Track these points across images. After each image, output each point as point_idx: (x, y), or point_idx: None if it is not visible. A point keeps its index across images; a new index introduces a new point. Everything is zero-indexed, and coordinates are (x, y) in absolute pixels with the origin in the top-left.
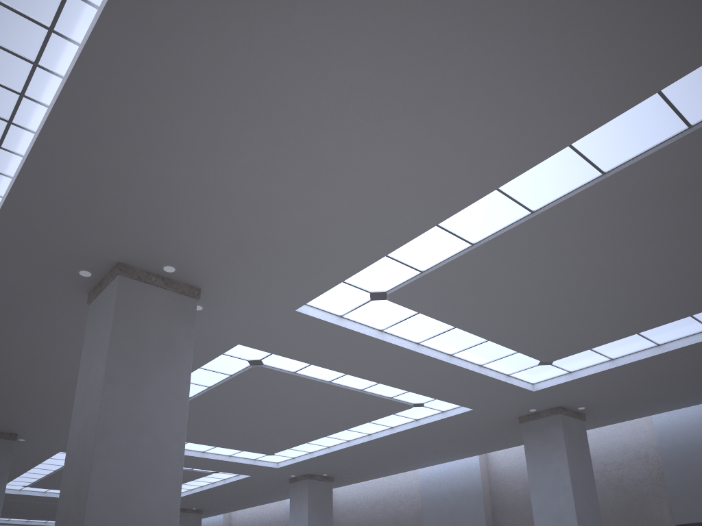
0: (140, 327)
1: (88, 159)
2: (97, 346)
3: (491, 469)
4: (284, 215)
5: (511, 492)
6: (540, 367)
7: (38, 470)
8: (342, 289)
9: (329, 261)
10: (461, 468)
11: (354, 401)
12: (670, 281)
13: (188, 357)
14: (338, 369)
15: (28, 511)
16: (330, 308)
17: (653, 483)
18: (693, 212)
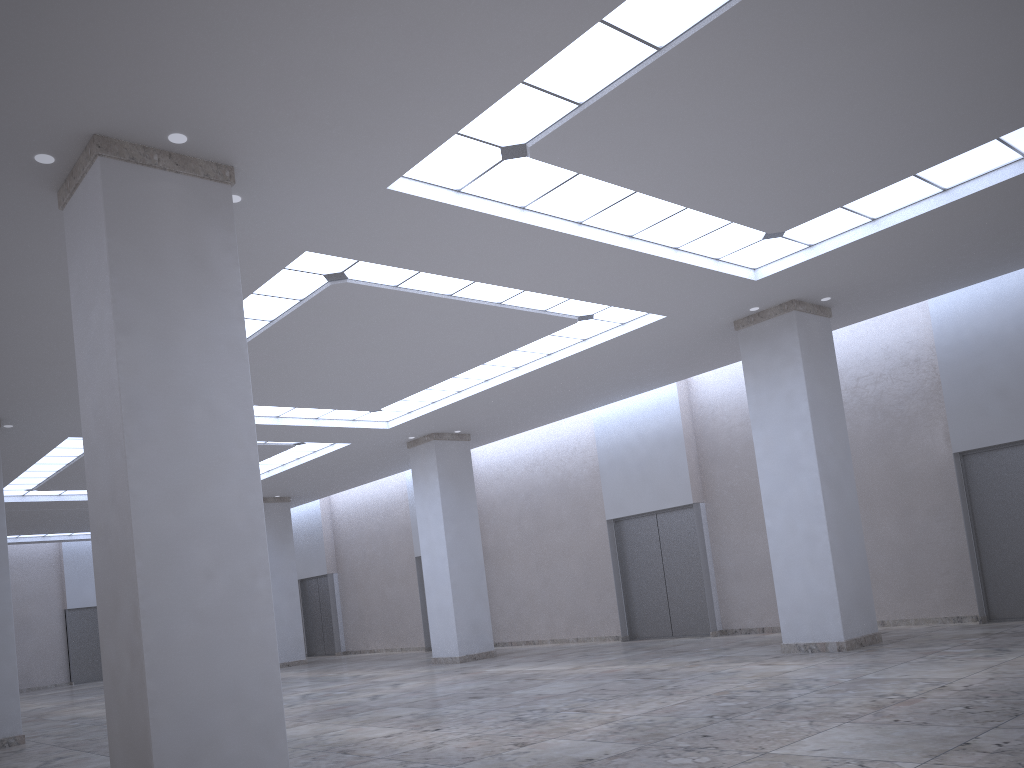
0: (151, 240)
1: None
2: (91, 277)
3: (695, 400)
4: (350, 26)
5: (723, 430)
6: (765, 242)
7: (42, 467)
8: (456, 146)
9: (431, 100)
10: (651, 403)
11: (490, 321)
12: (969, 84)
13: (235, 281)
14: (462, 275)
15: (42, 524)
16: (440, 179)
17: (925, 398)
18: None
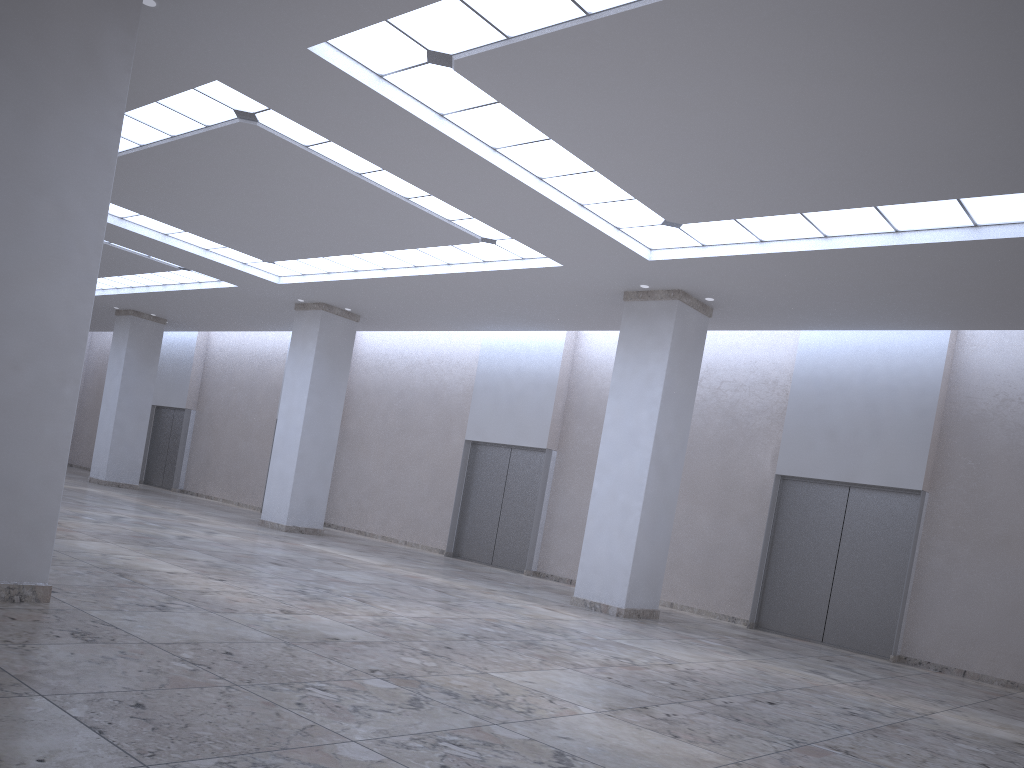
0: (42, 15)
1: None
2: None
3: (579, 354)
4: None
5: (594, 390)
6: (664, 228)
7: None
8: (384, 32)
9: None
10: (538, 343)
11: (396, 212)
12: (855, 150)
13: (122, 87)
14: (371, 159)
15: None
16: (364, 59)
17: (771, 418)
18: (905, 54)
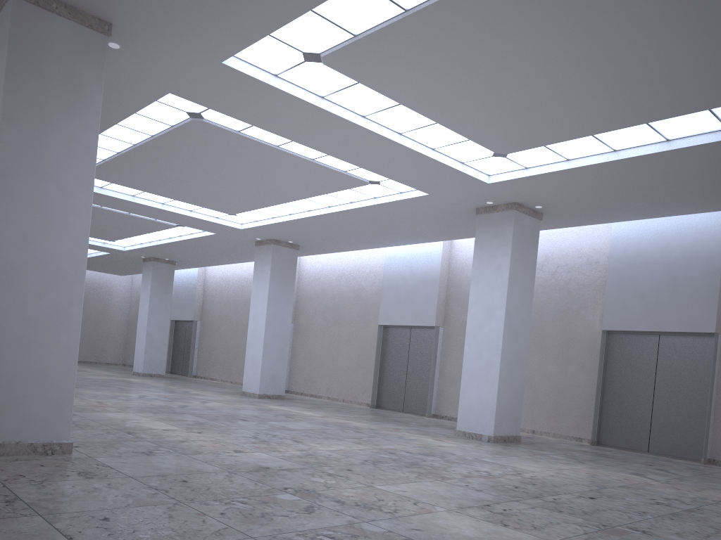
0: (40, 62)
1: None
2: None
3: (453, 257)
4: None
5: (466, 281)
6: (495, 159)
7: None
8: (272, 44)
9: (246, 10)
10: (424, 252)
11: (307, 170)
12: (622, 82)
13: (97, 103)
14: (281, 134)
15: None
16: (262, 65)
17: (596, 289)
18: (643, 5)
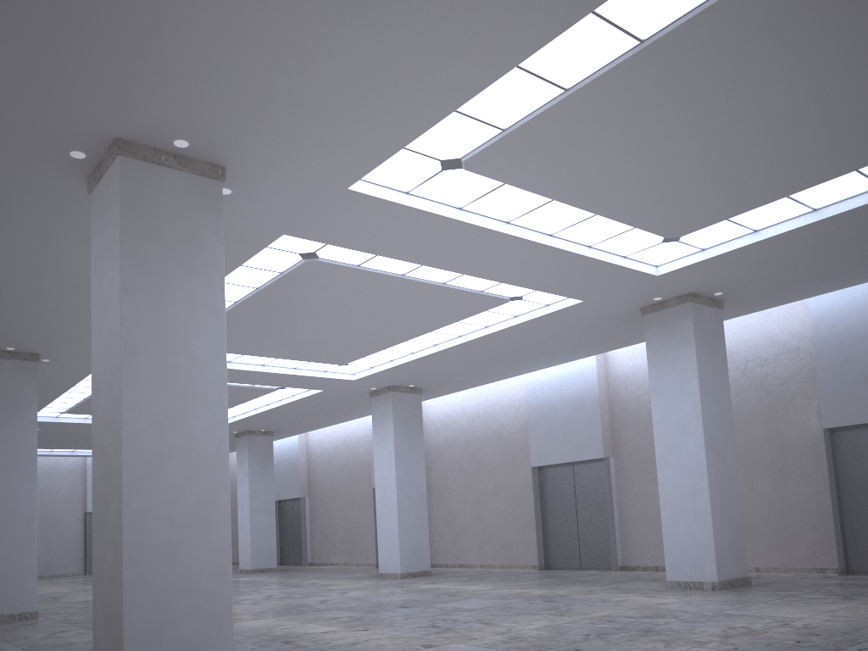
0: (155, 222)
1: (49, 3)
2: (106, 249)
3: (611, 371)
4: (316, 65)
5: (633, 397)
6: (665, 245)
7: (72, 394)
8: (404, 158)
9: (381, 123)
10: (574, 371)
11: (436, 297)
12: (827, 126)
13: (219, 257)
14: (411, 260)
15: (72, 441)
16: (392, 183)
17: (802, 381)
18: (857, 30)
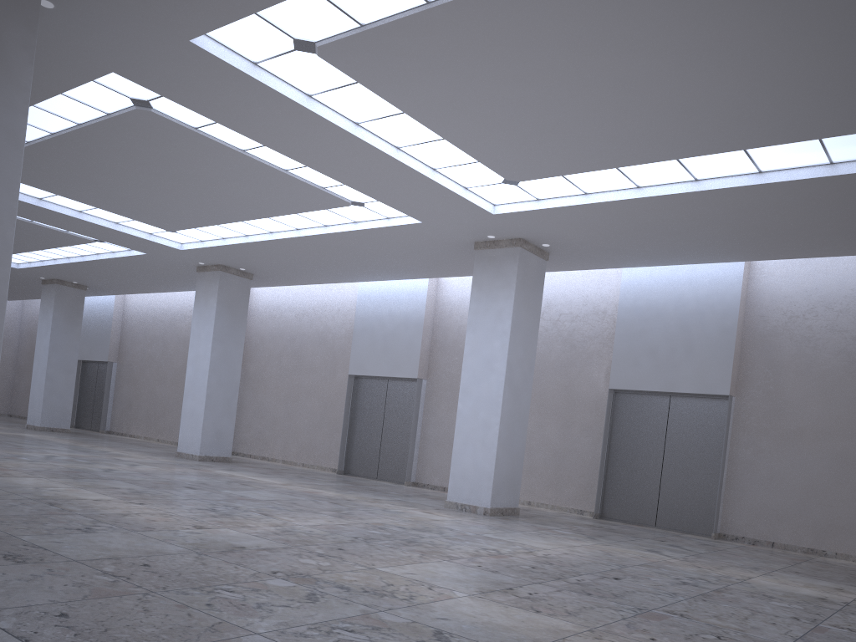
0: None
1: None
2: None
3: (440, 298)
4: None
5: (455, 327)
6: (504, 186)
7: None
8: (256, 25)
9: None
10: (406, 290)
11: (277, 183)
12: (658, 111)
13: (26, 77)
14: (252, 137)
15: None
16: (240, 49)
17: (602, 342)
18: (694, 27)
